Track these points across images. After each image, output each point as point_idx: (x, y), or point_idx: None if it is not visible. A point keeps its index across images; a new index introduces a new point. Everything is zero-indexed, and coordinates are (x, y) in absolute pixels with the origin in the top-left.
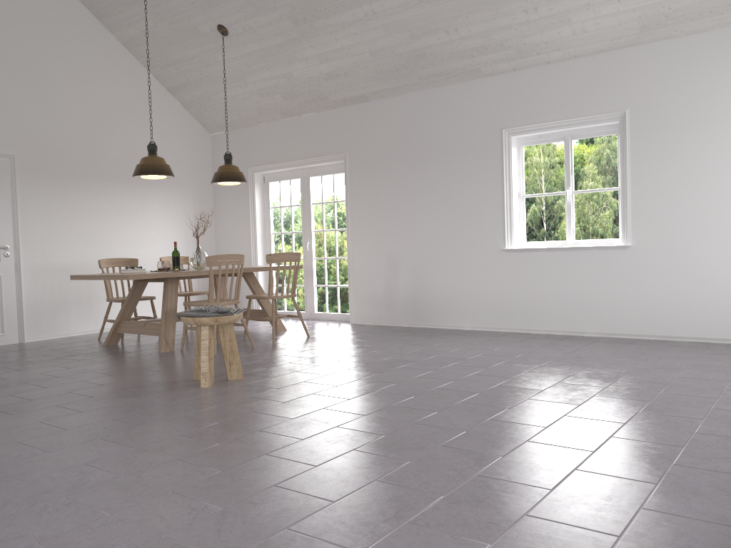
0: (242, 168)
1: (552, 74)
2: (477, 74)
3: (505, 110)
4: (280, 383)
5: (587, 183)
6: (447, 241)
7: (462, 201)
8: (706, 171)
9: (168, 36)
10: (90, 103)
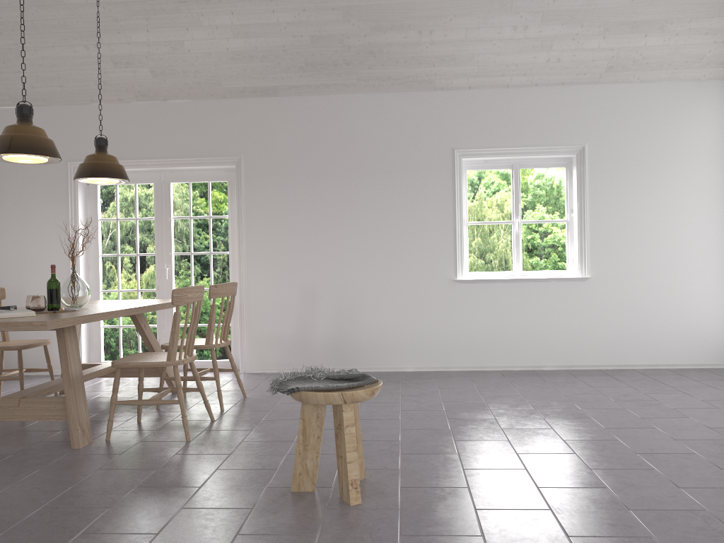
0: None
1: (510, 99)
2: (427, 86)
3: (458, 130)
4: (443, 477)
5: (535, 213)
6: (385, 270)
7: (404, 225)
8: (657, 209)
9: None
10: None
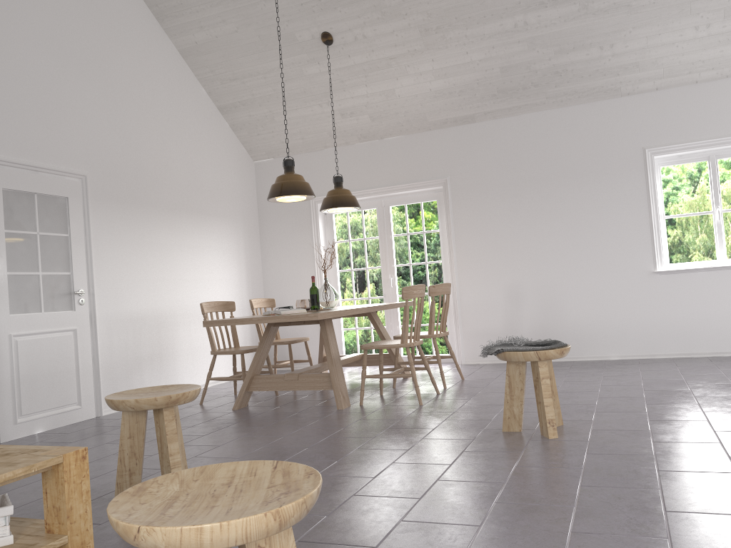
0: None
1: (700, 94)
2: (613, 93)
3: (647, 130)
4: (630, 424)
5: None
6: (584, 267)
7: (599, 224)
8: None
9: (249, 43)
10: (153, 118)
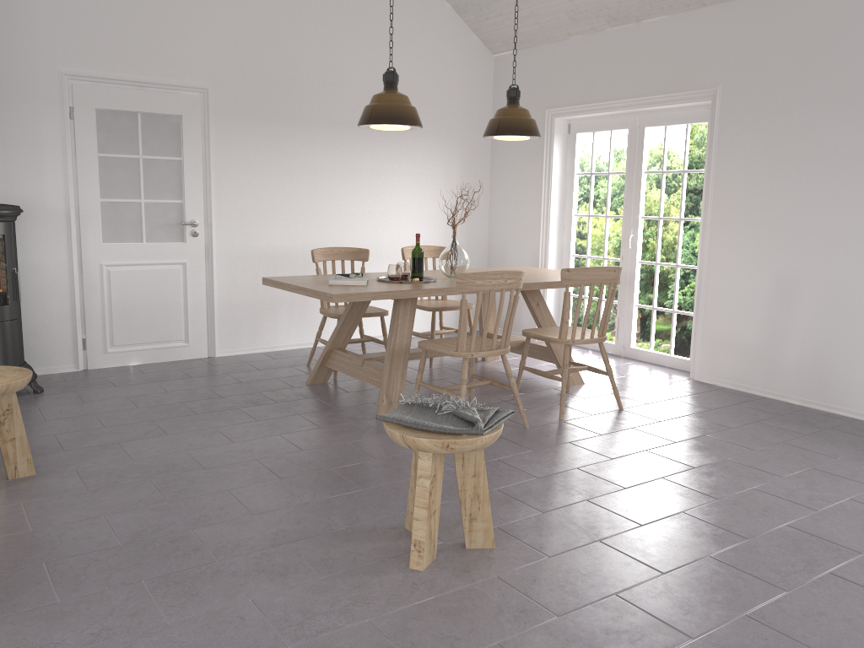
0: (536, 109)
1: None
2: None
3: None
4: (567, 590)
5: None
6: None
7: None
8: None
9: None
10: (318, 8)
